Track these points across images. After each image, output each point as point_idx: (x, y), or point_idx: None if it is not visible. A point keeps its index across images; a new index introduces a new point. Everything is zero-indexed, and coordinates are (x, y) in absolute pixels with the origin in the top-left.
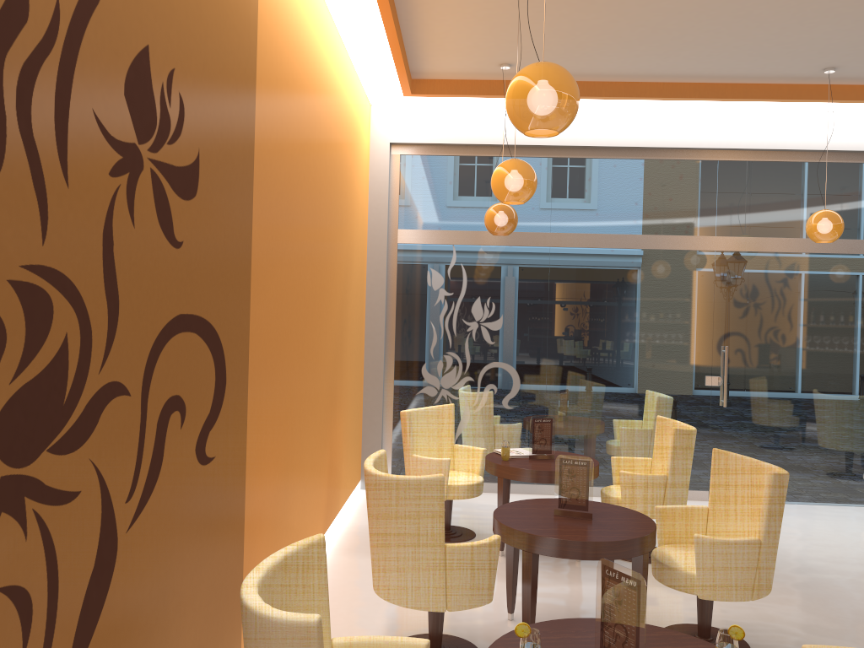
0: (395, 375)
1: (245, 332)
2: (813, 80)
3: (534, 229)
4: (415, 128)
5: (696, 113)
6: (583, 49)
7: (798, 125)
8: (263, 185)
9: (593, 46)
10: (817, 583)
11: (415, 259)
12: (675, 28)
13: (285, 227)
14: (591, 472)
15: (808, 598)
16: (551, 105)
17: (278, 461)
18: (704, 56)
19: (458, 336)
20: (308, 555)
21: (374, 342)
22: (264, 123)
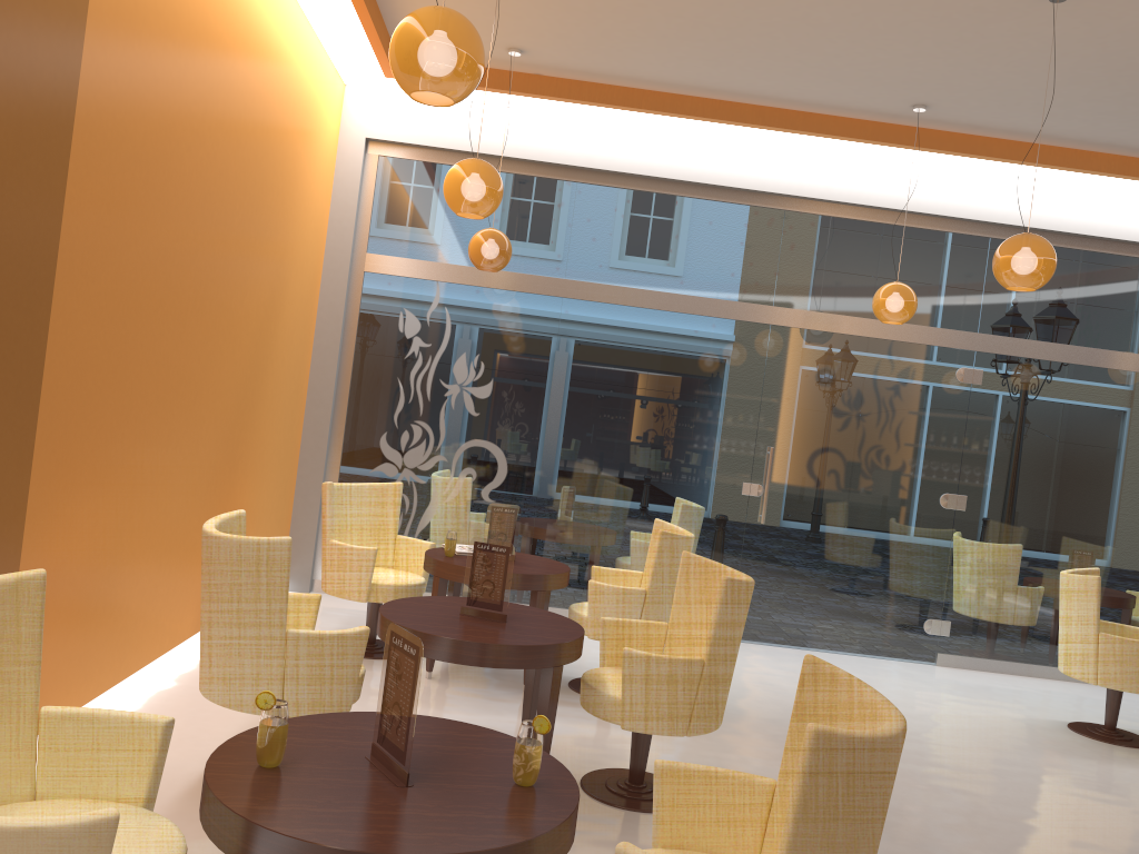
0: (344, 445)
1: (41, 325)
2: (904, 120)
3: (544, 273)
4: (401, 123)
5: (763, 146)
6: (610, 40)
7: (887, 176)
8: (96, 137)
9: (622, 38)
10: None
11: (386, 295)
12: (720, 24)
13: (141, 205)
14: (511, 561)
15: None
16: (438, 61)
17: (100, 514)
18: (763, 68)
19: (433, 401)
20: (14, 593)
21: (319, 399)
22: (104, 56)
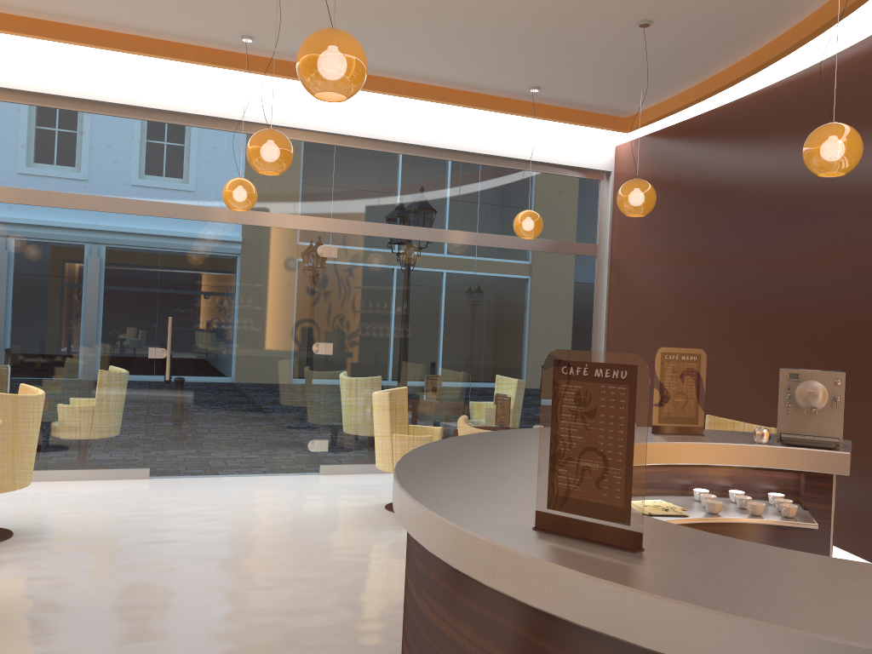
0: None
1: None
2: (244, 49)
3: None
4: None
5: (140, 69)
6: None
7: (248, 96)
8: None
9: None
10: (146, 550)
11: None
12: None
13: None
14: None
15: (113, 566)
16: None
17: None
18: None
19: None
20: None
21: None
22: None
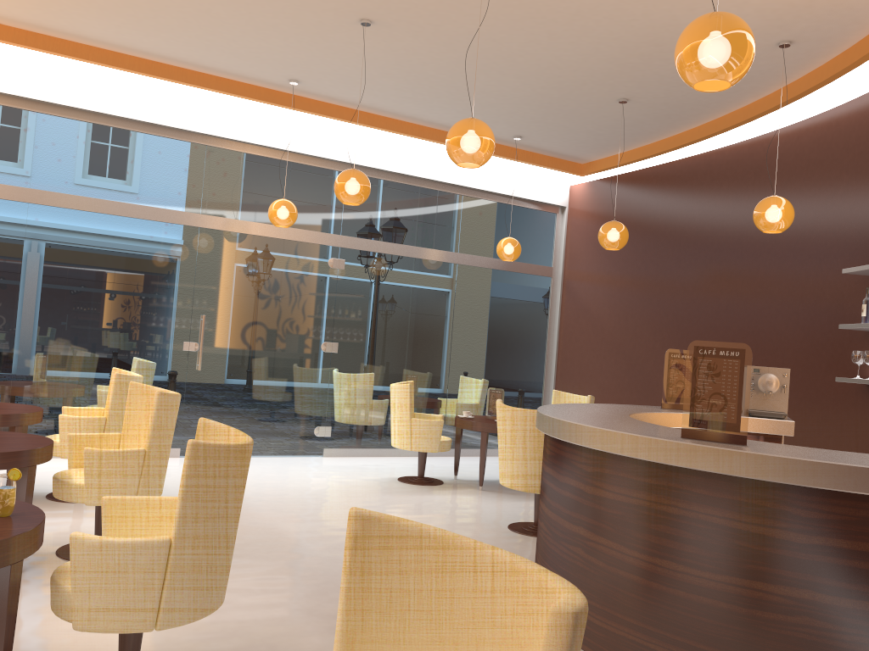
0: None
1: None
2: (285, 89)
3: (11, 183)
4: None
5: (188, 98)
6: (59, 5)
7: (277, 127)
8: None
9: (69, 5)
10: None
11: None
12: (146, 7)
13: None
14: None
15: None
16: None
17: None
18: (182, 42)
19: None
20: None
21: None
22: None
